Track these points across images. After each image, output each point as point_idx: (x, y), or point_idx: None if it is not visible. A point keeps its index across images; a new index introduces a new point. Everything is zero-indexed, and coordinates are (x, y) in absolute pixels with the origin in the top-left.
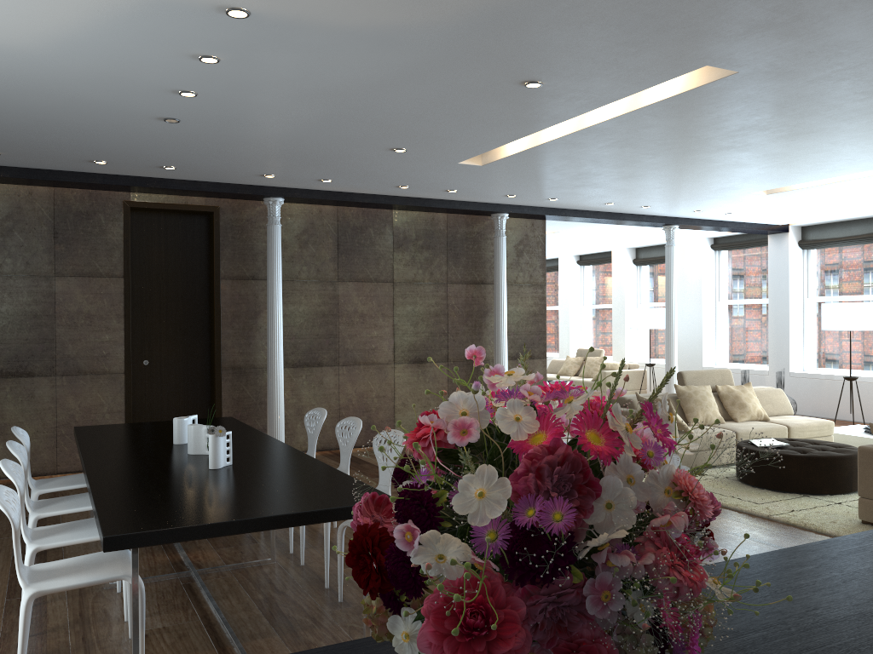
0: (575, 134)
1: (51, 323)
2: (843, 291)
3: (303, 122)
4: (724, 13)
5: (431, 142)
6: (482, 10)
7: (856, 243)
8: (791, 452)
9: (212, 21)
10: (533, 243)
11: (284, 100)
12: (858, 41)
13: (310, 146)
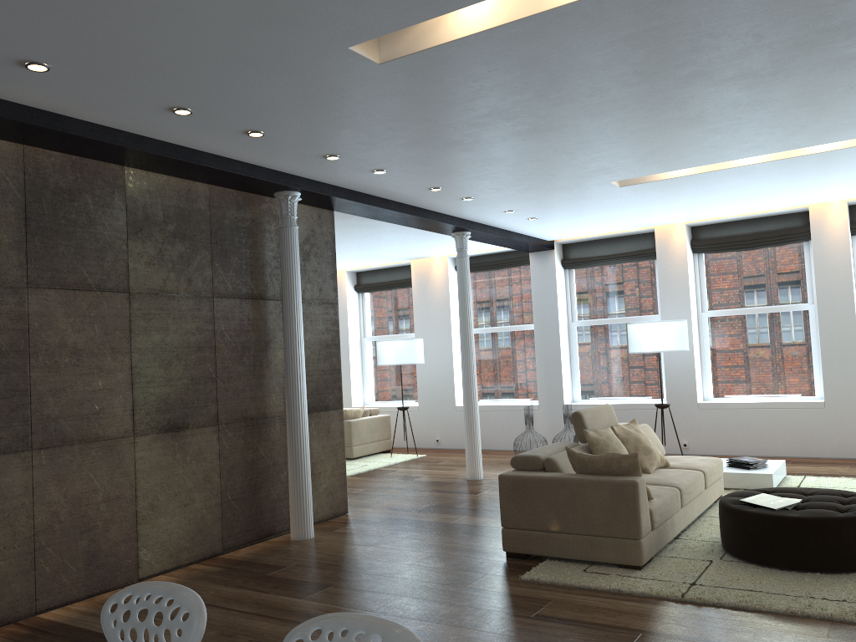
0: None
1: None
2: (612, 313)
3: None
4: None
5: None
6: None
7: (625, 261)
8: (834, 513)
9: None
10: (321, 243)
11: None
12: None
13: None
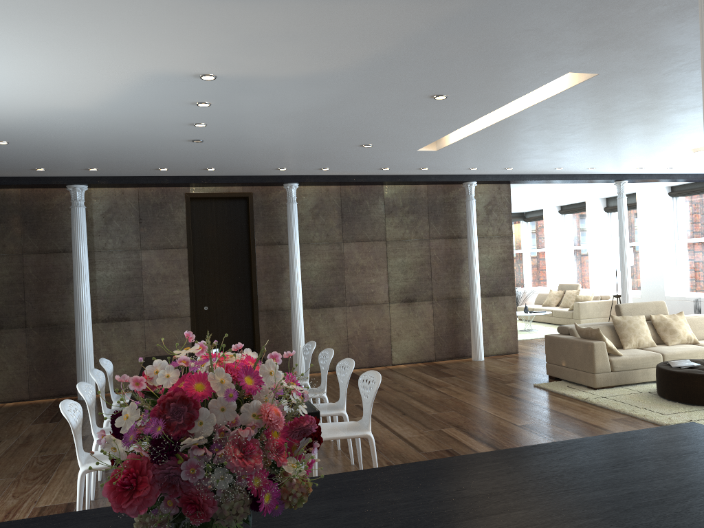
0: (496, 125)
1: (139, 282)
2: None
3: (287, 134)
4: (556, 39)
5: (388, 139)
6: (373, 58)
7: None
8: (698, 371)
9: (194, 83)
10: (500, 203)
11: (266, 123)
12: (684, 44)
13: (301, 148)
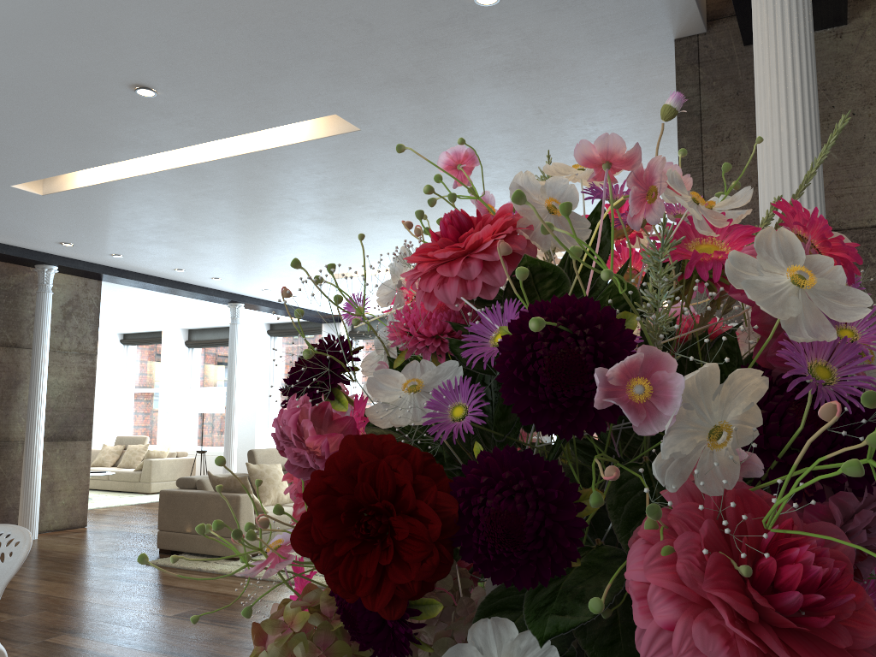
0: (171, 172)
1: None
2: None
3: None
4: (373, 54)
5: None
6: None
7: None
8: None
9: None
10: (85, 306)
11: None
12: (468, 121)
13: None
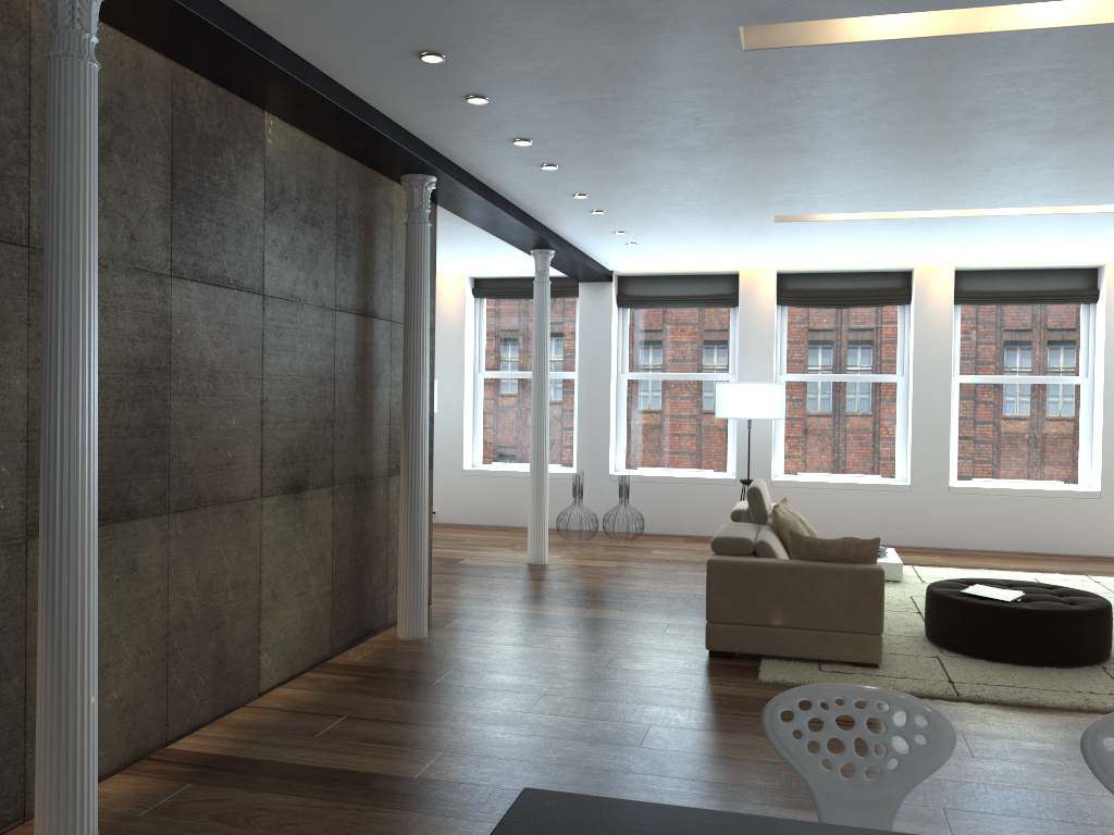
0: (1093, 30)
1: None
2: (673, 367)
3: None
4: None
5: None
6: None
7: (696, 306)
8: (1067, 605)
9: None
10: None
11: None
12: None
13: None
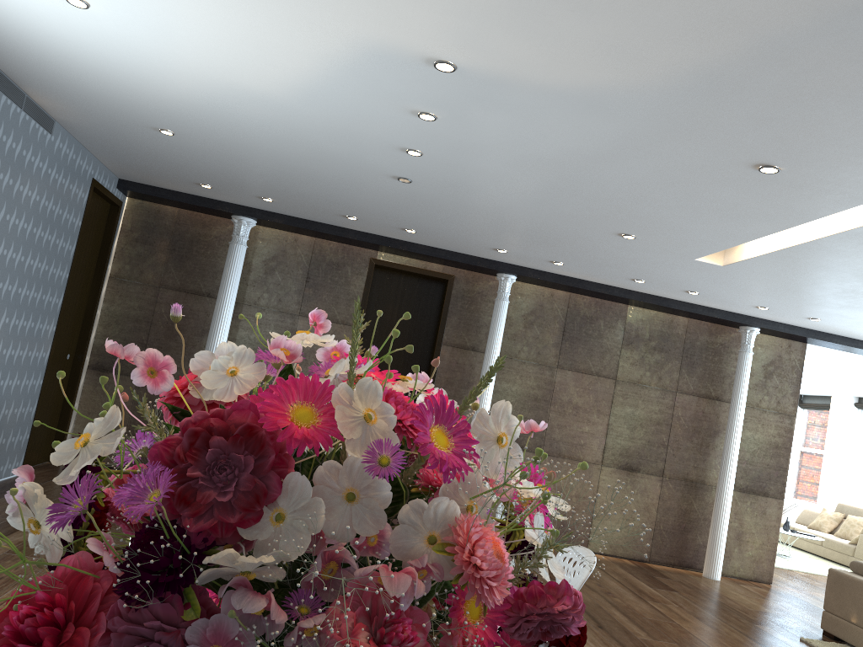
0: (830, 239)
1: None
2: None
3: (524, 193)
4: None
5: (661, 231)
6: (695, 72)
7: None
8: None
9: (424, 75)
10: (786, 367)
11: (503, 167)
12: None
13: (536, 221)
